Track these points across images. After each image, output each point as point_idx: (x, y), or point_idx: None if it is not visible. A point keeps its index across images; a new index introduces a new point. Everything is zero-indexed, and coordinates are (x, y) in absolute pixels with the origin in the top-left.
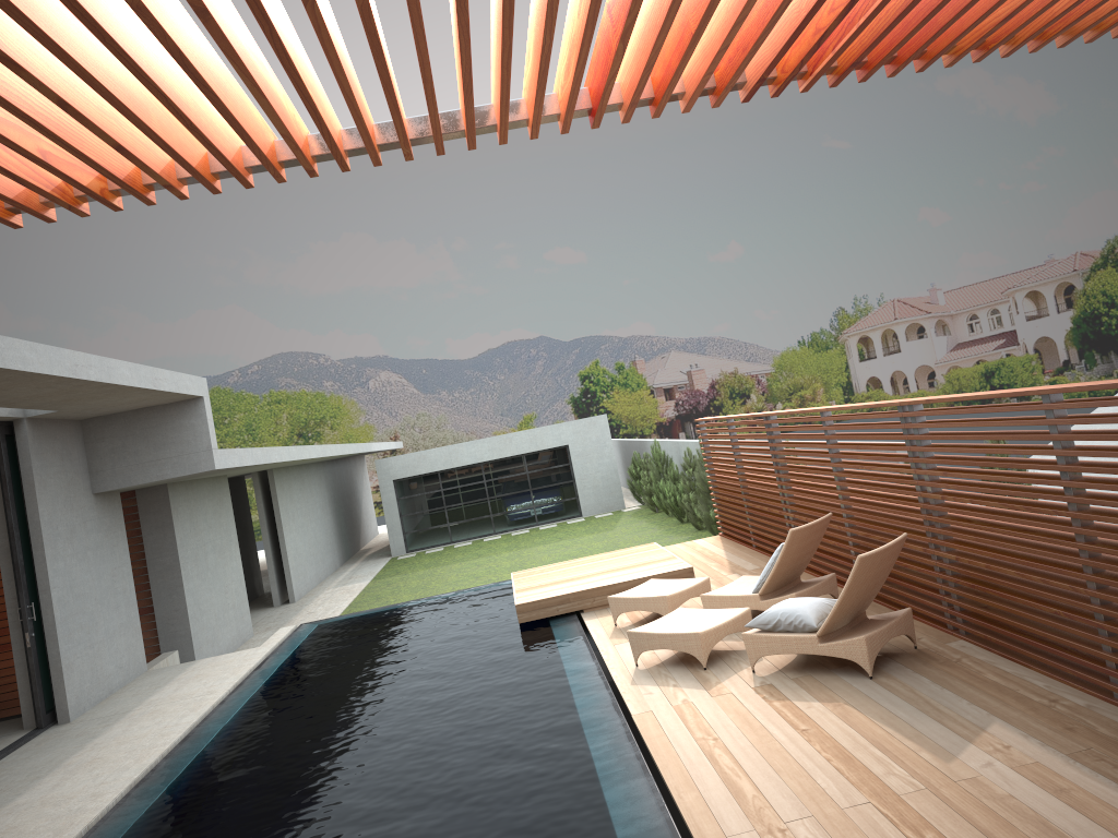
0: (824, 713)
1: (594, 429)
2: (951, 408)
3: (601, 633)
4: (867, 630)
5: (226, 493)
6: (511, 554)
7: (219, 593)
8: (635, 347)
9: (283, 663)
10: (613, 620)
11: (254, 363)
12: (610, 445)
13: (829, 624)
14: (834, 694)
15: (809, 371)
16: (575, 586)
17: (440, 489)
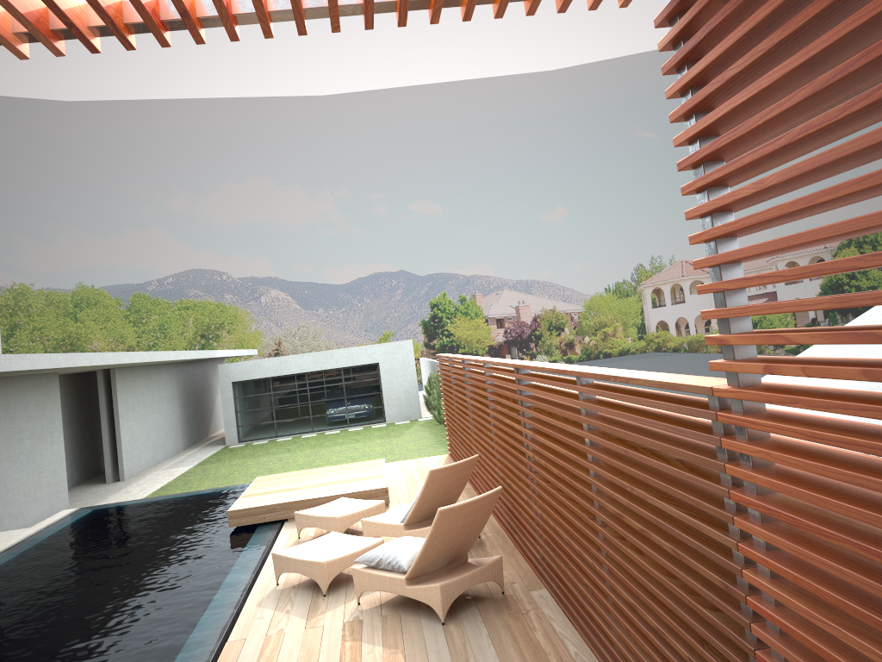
0: (377, 661)
1: (401, 351)
2: (539, 375)
3: (281, 545)
4: (453, 575)
5: (55, 388)
6: (311, 452)
7: (33, 473)
8: (476, 284)
9: (28, 547)
10: (302, 532)
11: (170, 276)
12: (413, 365)
13: (415, 569)
14: (401, 639)
15: (612, 313)
16: (287, 497)
17: (270, 392)
